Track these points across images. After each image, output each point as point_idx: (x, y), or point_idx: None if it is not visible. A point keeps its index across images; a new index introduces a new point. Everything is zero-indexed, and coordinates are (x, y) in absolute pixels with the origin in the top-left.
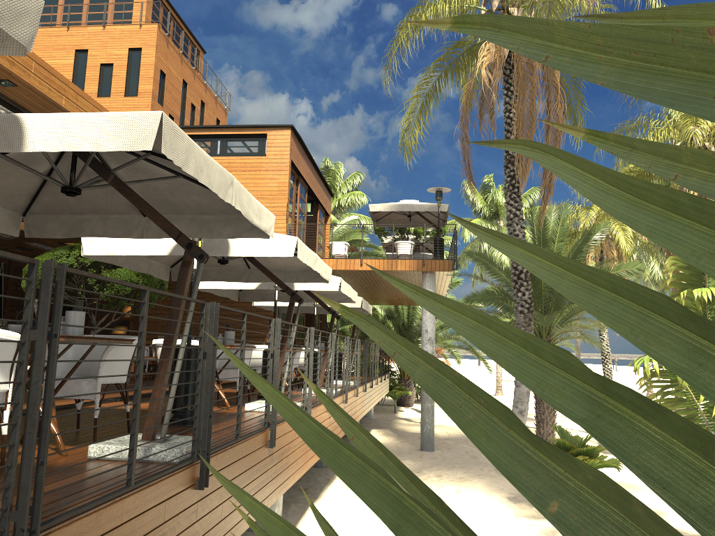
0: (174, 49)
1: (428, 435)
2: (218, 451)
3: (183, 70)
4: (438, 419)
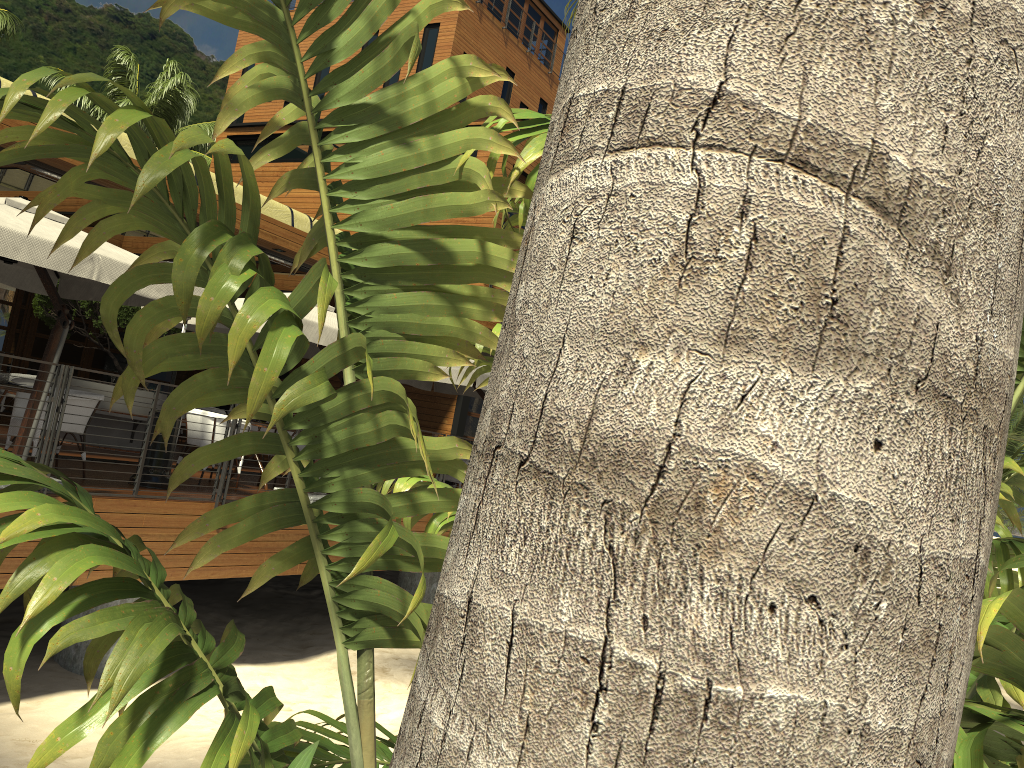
0: (492, 23)
1: None
2: None
3: (507, 54)
4: None
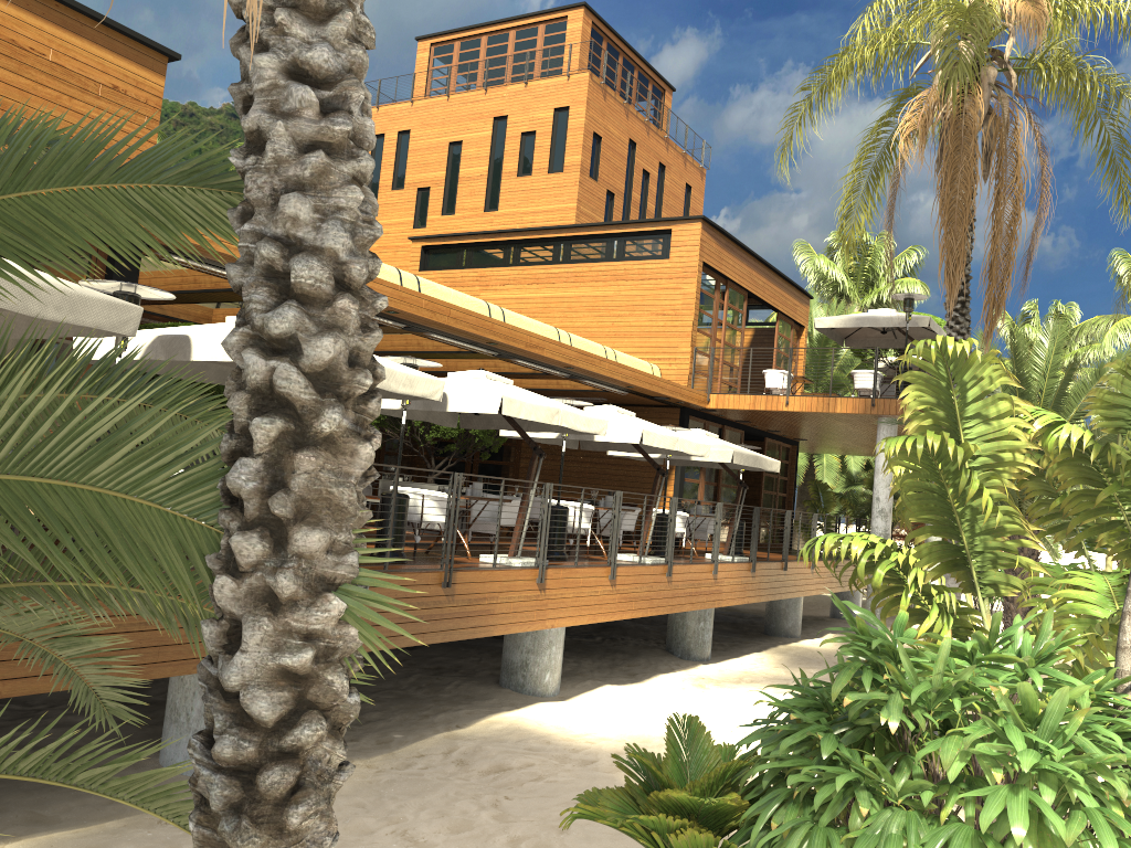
0: (614, 100)
1: None
2: None
3: (629, 125)
4: None
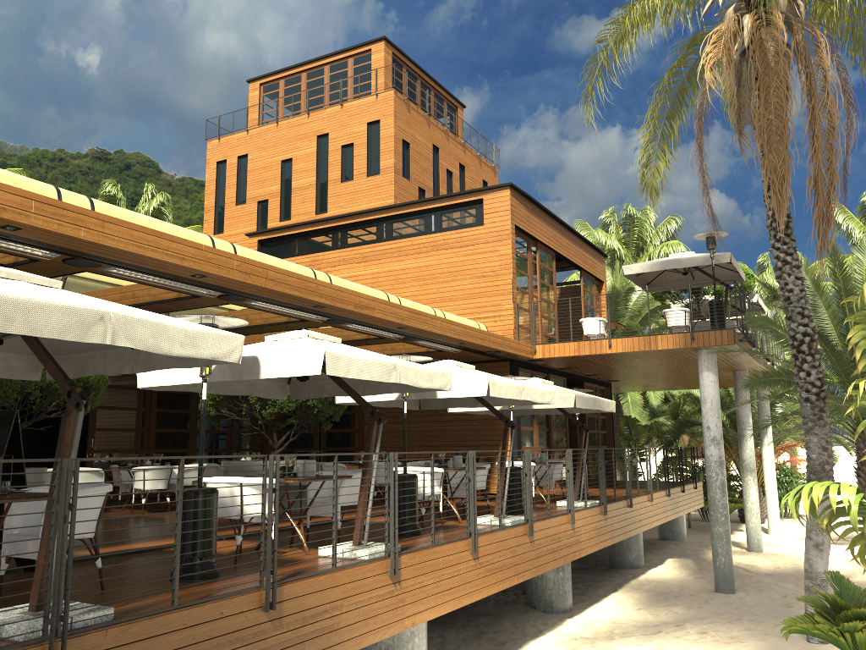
0: (417, 112)
1: (722, 570)
2: (113, 625)
3: (431, 133)
4: (781, 543)
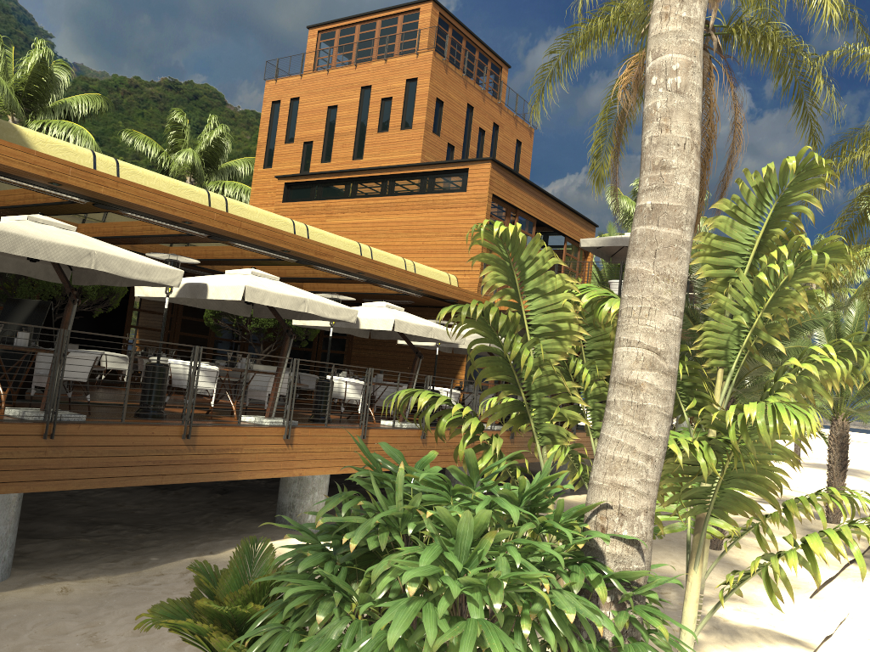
0: (455, 73)
1: None
2: (84, 423)
3: (467, 93)
4: None
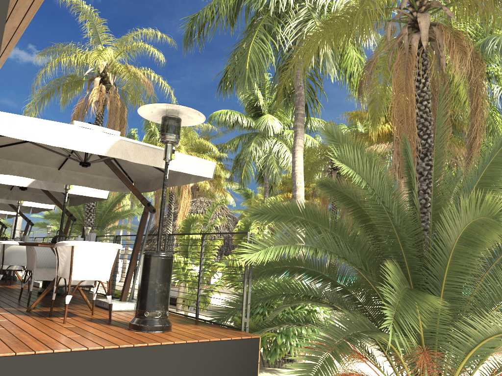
0: None
1: None
2: None
3: None
4: None
